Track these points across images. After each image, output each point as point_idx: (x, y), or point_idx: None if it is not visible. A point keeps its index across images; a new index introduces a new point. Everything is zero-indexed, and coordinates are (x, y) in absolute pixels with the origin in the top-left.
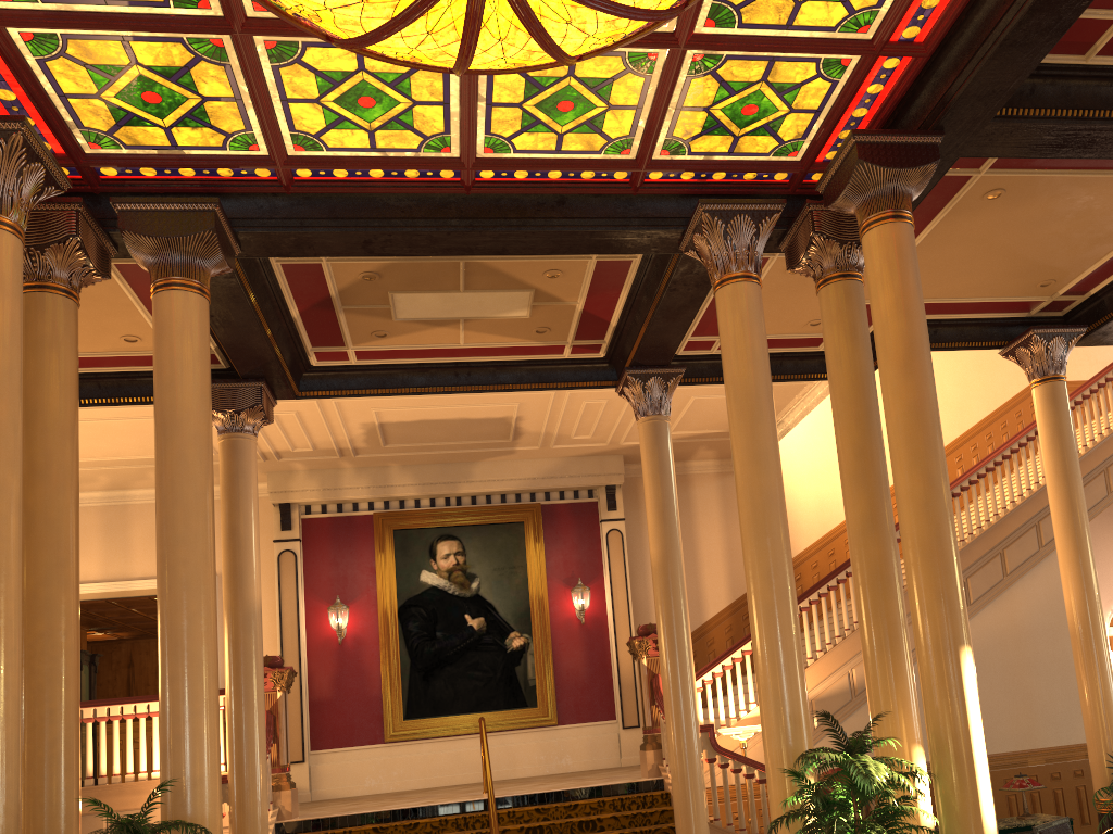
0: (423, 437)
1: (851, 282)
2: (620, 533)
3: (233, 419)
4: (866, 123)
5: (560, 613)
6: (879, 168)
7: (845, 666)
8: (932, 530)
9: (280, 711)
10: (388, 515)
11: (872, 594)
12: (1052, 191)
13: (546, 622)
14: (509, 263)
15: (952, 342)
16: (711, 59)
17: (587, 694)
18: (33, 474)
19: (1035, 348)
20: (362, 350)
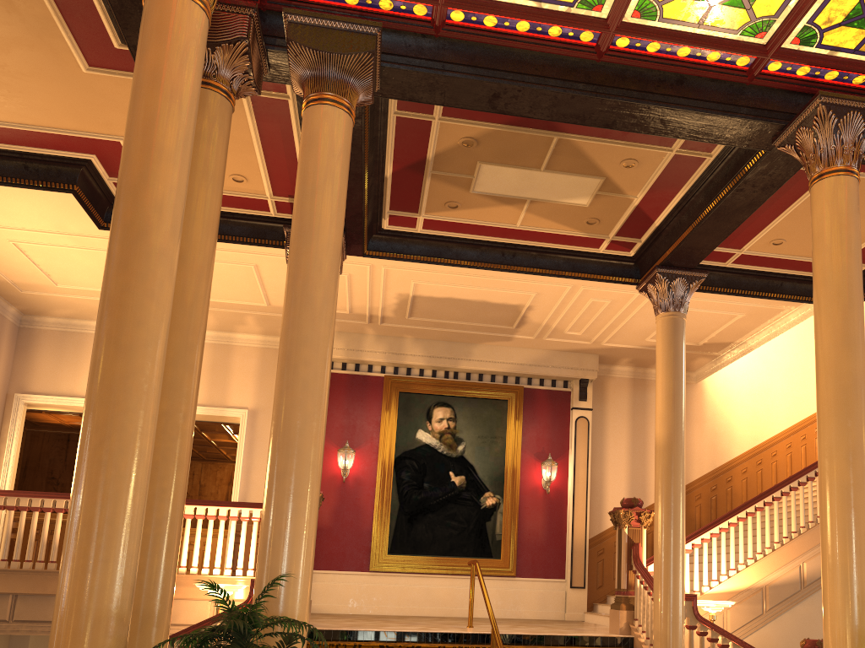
0: (443, 314)
1: None
2: (587, 421)
3: None
4: None
5: (528, 481)
6: None
7: (797, 559)
8: None
9: None
10: (396, 379)
11: None
12: None
13: (516, 488)
14: (596, 146)
15: None
16: None
17: (543, 554)
18: None
19: None
20: (431, 219)
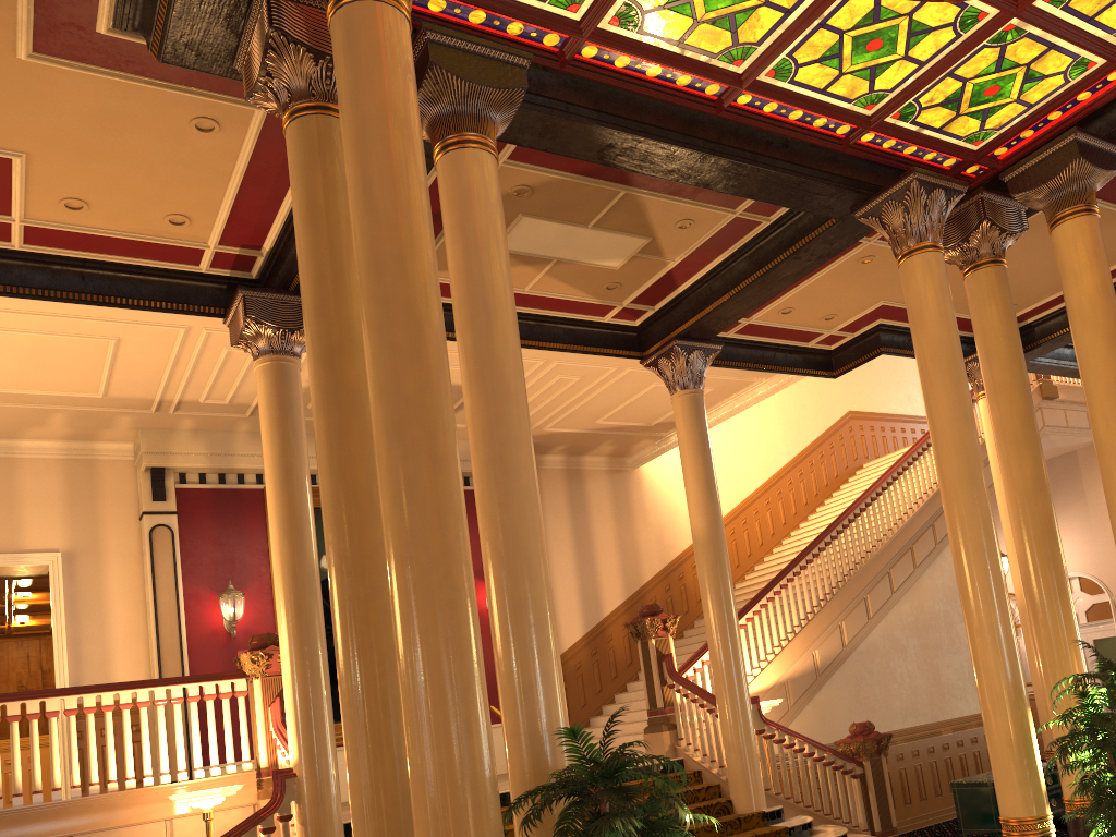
0: None
1: (1004, 268)
2: None
3: (283, 339)
4: (1049, 127)
5: None
6: (1089, 166)
7: (810, 647)
8: None
9: None
10: None
11: (1045, 546)
12: None
13: None
14: (660, 204)
15: None
16: (1015, 32)
17: None
18: (349, 341)
19: None
20: None
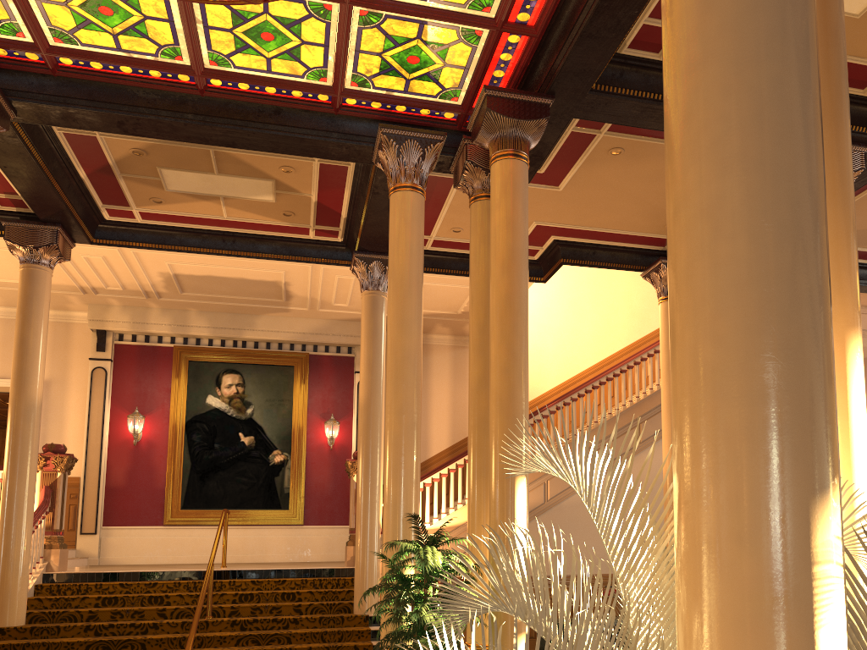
0: (212, 289)
1: None
2: None
3: (32, 253)
4: (506, 82)
5: (315, 439)
6: (503, 117)
7: None
8: (507, 389)
9: (58, 488)
10: (186, 349)
11: (477, 435)
12: (659, 155)
13: (303, 445)
14: (250, 156)
15: (606, 262)
16: (374, 15)
17: (329, 503)
18: None
19: (662, 273)
20: (144, 211)
